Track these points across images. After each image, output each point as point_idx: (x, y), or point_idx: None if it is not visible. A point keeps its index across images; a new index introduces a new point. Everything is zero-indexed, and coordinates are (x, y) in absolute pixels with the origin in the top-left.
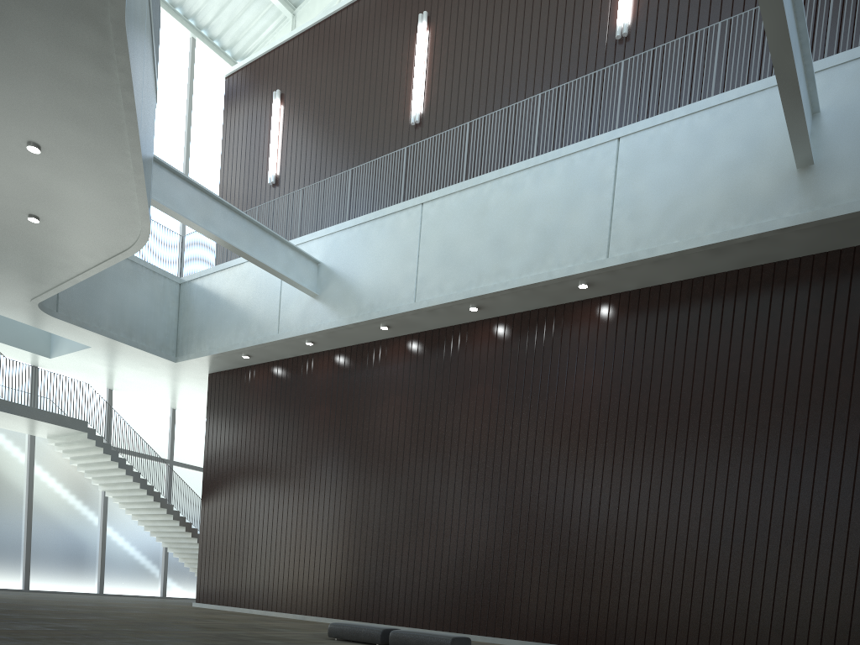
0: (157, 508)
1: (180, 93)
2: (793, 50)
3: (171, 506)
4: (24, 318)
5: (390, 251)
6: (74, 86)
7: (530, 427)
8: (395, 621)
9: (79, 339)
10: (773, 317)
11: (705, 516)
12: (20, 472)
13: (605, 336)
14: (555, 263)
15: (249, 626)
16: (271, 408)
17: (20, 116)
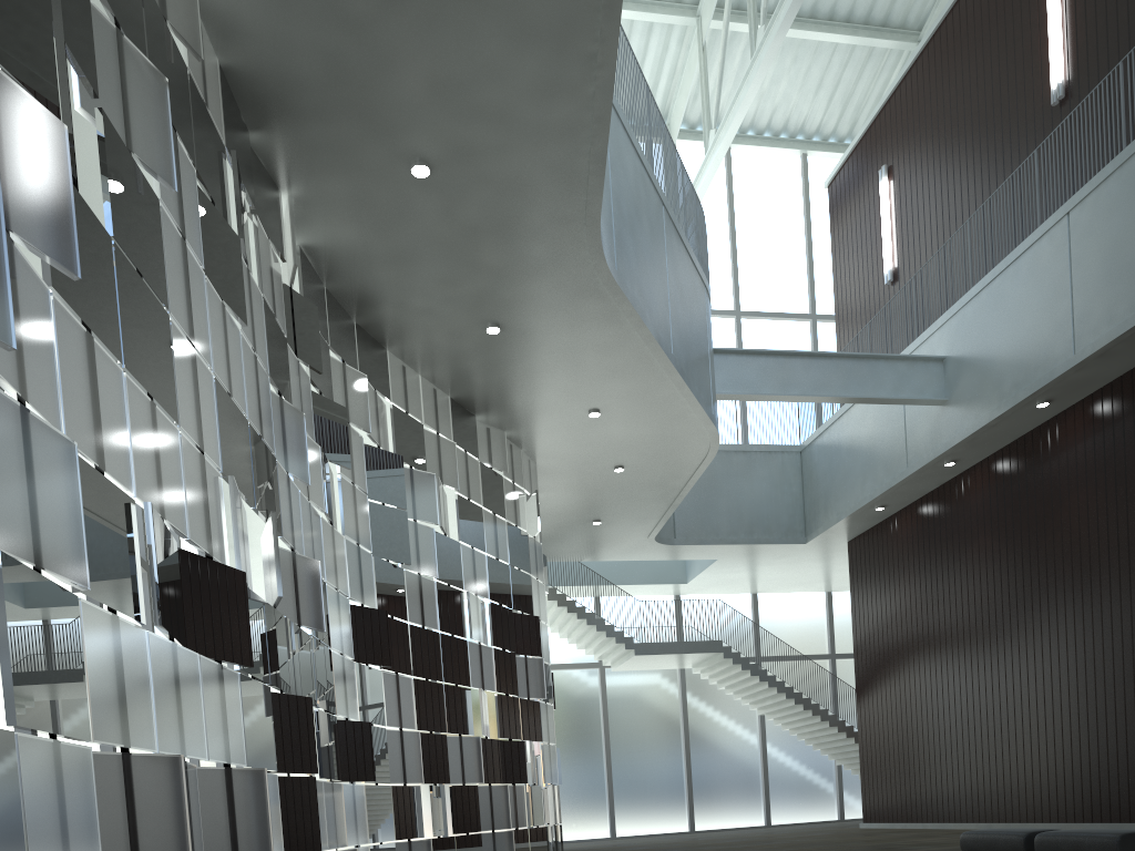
0: (810, 717)
1: (796, 225)
2: None
3: (825, 710)
4: (649, 556)
5: (1032, 300)
6: (600, 349)
7: None
8: (1117, 817)
9: (703, 556)
10: None
11: None
12: (674, 709)
13: None
14: None
15: (881, 846)
16: (920, 561)
17: (574, 394)
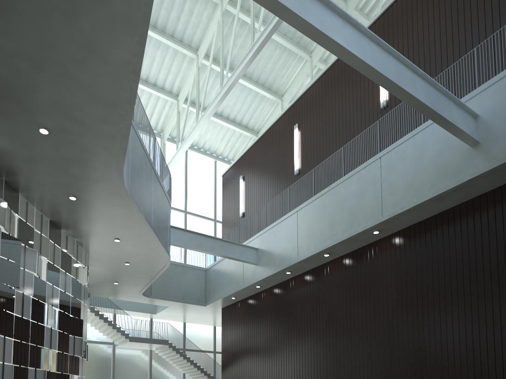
0: (203, 376)
1: (211, 185)
2: (426, 103)
3: (209, 374)
4: (139, 300)
5: (285, 236)
6: (121, 216)
7: (362, 309)
8: None
9: (163, 304)
10: (483, 225)
11: (462, 345)
12: (146, 366)
13: (394, 254)
14: (358, 225)
15: None
16: (247, 320)
17: (108, 231)
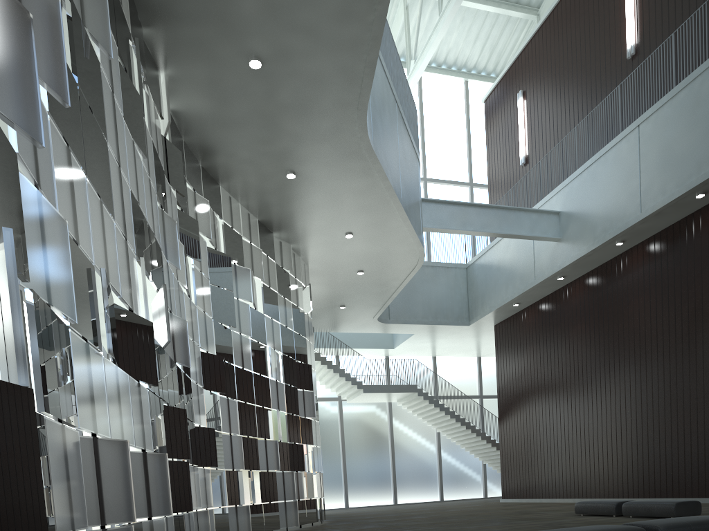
0: (469, 433)
1: (461, 126)
2: None
3: (479, 429)
4: (373, 330)
5: (615, 178)
6: (358, 193)
7: None
8: (659, 494)
9: (405, 331)
10: None
11: None
12: (385, 427)
13: None
14: None
15: (522, 512)
16: (540, 338)
17: (338, 222)
